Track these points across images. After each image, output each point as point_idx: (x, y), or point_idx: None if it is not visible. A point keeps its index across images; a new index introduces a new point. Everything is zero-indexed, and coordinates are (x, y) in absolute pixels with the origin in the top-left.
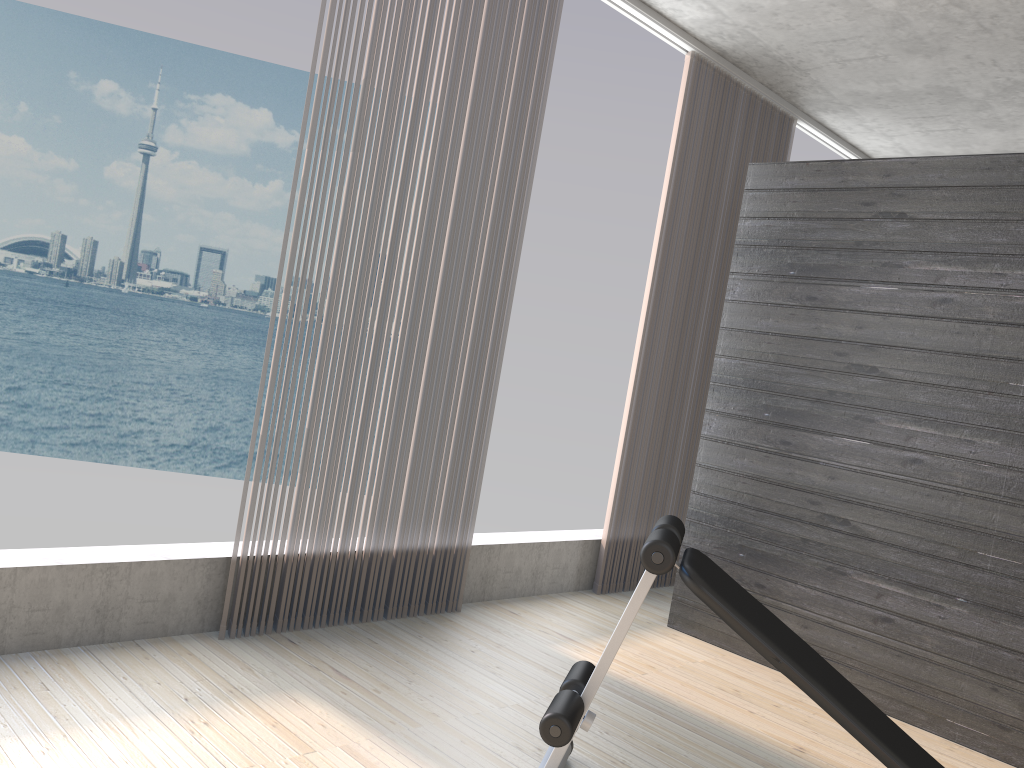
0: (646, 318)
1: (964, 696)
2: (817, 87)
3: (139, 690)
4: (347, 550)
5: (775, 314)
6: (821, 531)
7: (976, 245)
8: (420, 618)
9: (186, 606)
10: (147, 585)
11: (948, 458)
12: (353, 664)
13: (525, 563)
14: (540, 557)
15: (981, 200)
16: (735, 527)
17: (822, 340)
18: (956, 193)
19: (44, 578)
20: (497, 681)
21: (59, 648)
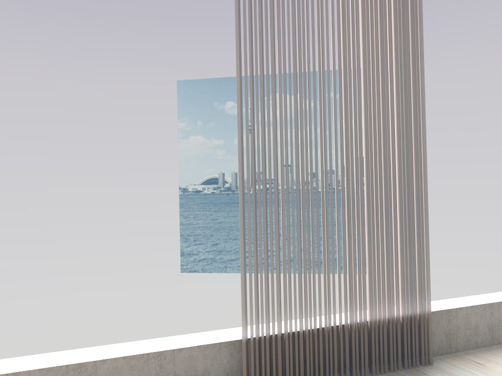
0: None
1: None
2: None
3: None
4: (330, 326)
5: None
6: None
7: None
8: (399, 373)
9: None
10: (187, 364)
11: None
12: None
13: (480, 320)
14: (492, 315)
15: None
16: None
17: None
18: None
19: (115, 366)
20: None
21: None
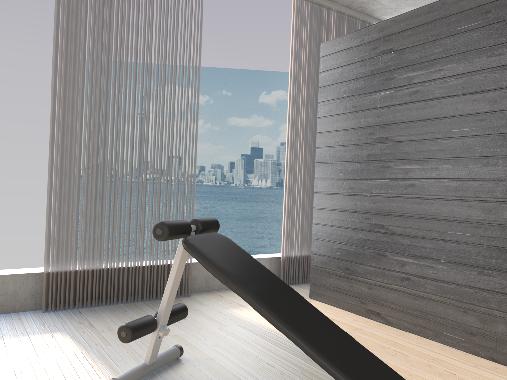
0: (288, 136)
1: (450, 318)
2: (372, 1)
3: None
4: (113, 266)
5: (339, 119)
6: (372, 233)
7: (427, 56)
8: None
9: (25, 297)
10: (1, 287)
11: (427, 180)
12: (103, 320)
13: None
14: None
15: (426, 31)
16: (333, 238)
17: (362, 128)
18: (414, 31)
19: None
20: (177, 325)
21: None
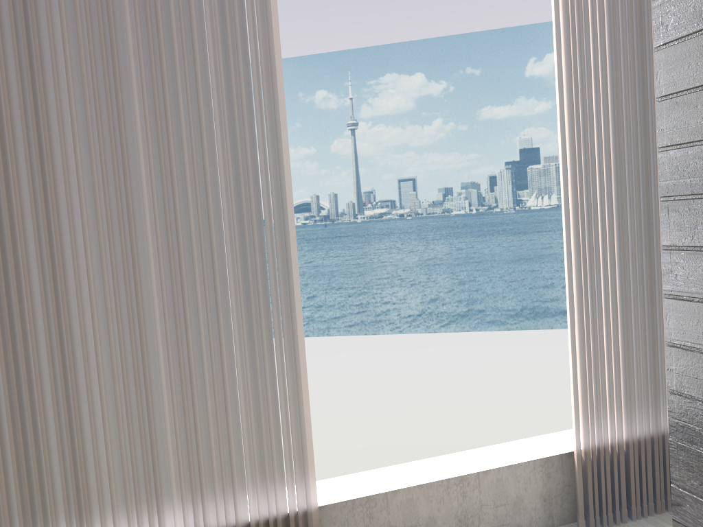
0: (562, 125)
1: None
2: None
3: None
4: None
5: None
6: None
7: None
8: None
9: None
10: None
11: None
12: None
13: (440, 509)
14: (466, 496)
15: None
16: None
17: None
18: None
19: None
20: None
21: None
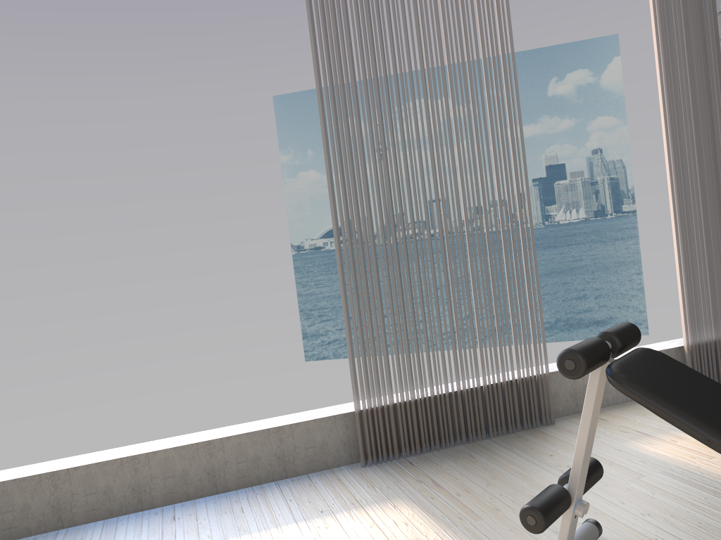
0: (668, 153)
1: None
2: None
3: (295, 508)
4: (441, 392)
5: None
6: None
7: None
8: (518, 434)
9: (336, 447)
10: (306, 437)
11: None
12: (449, 475)
13: None
14: None
15: None
16: None
17: None
18: None
19: (240, 442)
20: None
21: (261, 484)
